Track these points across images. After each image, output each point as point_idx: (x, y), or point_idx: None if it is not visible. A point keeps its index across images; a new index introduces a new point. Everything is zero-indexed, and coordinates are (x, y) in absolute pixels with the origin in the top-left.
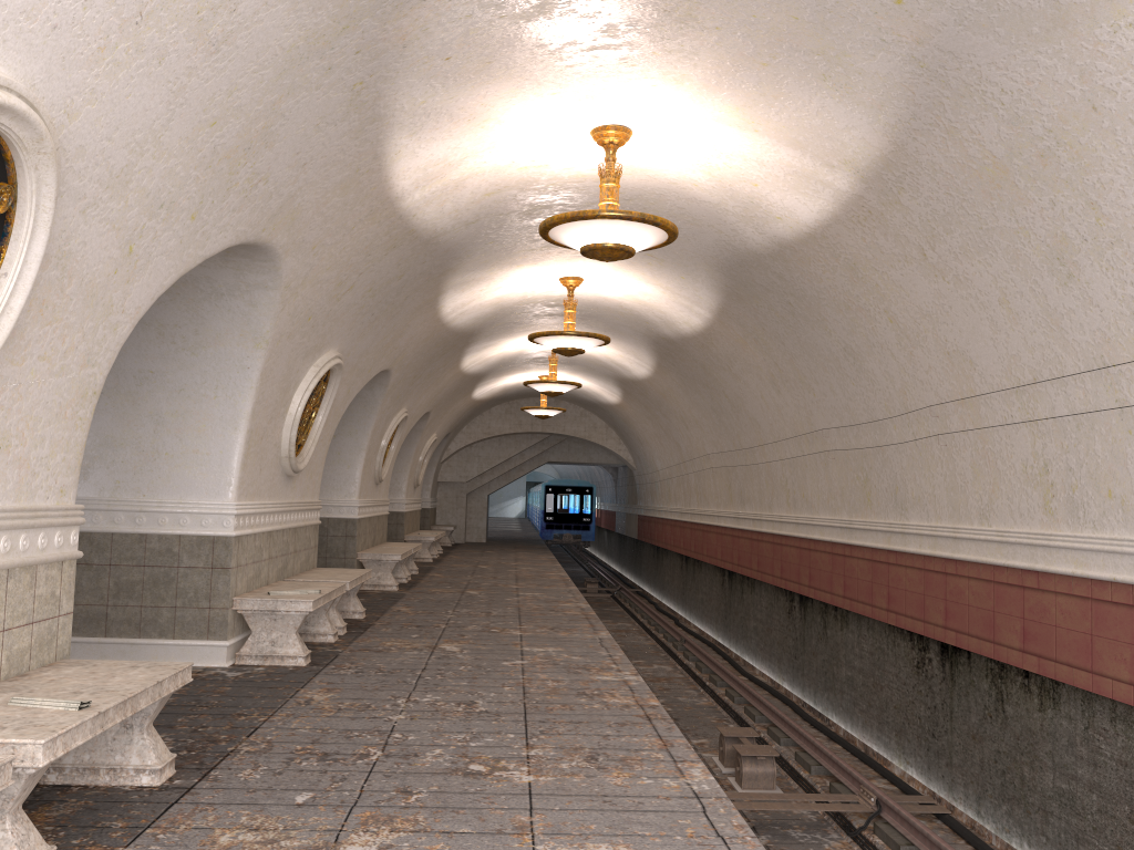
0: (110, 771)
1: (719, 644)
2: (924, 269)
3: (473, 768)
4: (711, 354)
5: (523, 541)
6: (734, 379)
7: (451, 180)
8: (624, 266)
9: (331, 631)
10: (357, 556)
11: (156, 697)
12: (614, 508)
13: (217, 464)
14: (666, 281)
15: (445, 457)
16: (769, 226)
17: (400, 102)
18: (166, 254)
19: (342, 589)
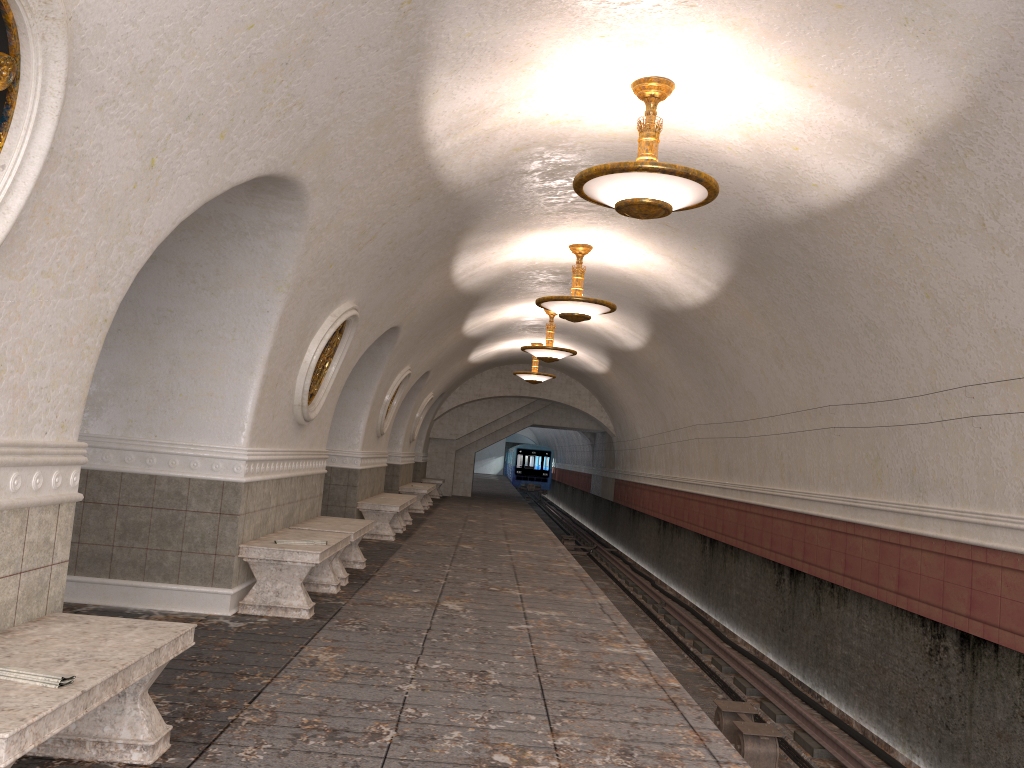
0: (97, 745)
1: (697, 609)
2: (979, 240)
3: (498, 759)
4: (711, 327)
5: (505, 497)
6: (733, 352)
7: (483, 130)
8: (636, 235)
9: (334, 582)
10: (357, 505)
11: (152, 667)
12: (590, 471)
13: (231, 408)
14: (676, 252)
15: (438, 415)
16: (801, 194)
17: (445, 31)
18: (191, 174)
19: (347, 540)
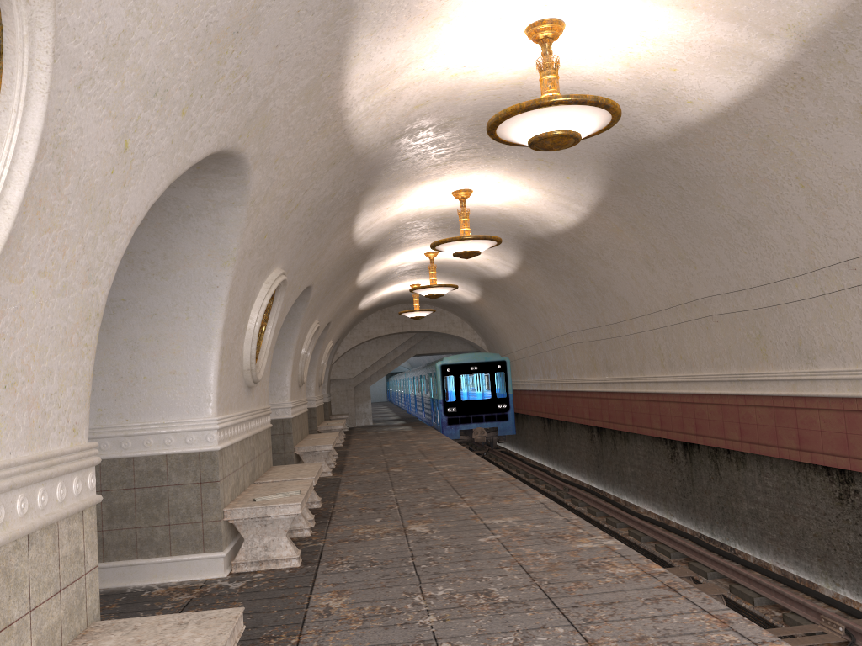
0: None
1: (594, 489)
2: (857, 128)
3: None
4: (581, 246)
5: (401, 420)
6: (603, 265)
7: (391, 91)
8: (513, 173)
9: (306, 525)
10: (294, 450)
11: None
12: None
13: (195, 382)
14: (549, 184)
15: (335, 359)
16: (676, 112)
17: None
18: (158, 155)
19: (312, 485)
